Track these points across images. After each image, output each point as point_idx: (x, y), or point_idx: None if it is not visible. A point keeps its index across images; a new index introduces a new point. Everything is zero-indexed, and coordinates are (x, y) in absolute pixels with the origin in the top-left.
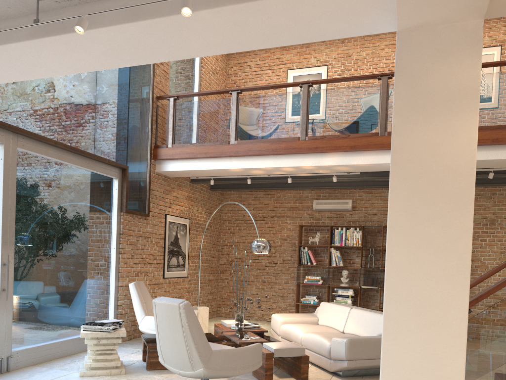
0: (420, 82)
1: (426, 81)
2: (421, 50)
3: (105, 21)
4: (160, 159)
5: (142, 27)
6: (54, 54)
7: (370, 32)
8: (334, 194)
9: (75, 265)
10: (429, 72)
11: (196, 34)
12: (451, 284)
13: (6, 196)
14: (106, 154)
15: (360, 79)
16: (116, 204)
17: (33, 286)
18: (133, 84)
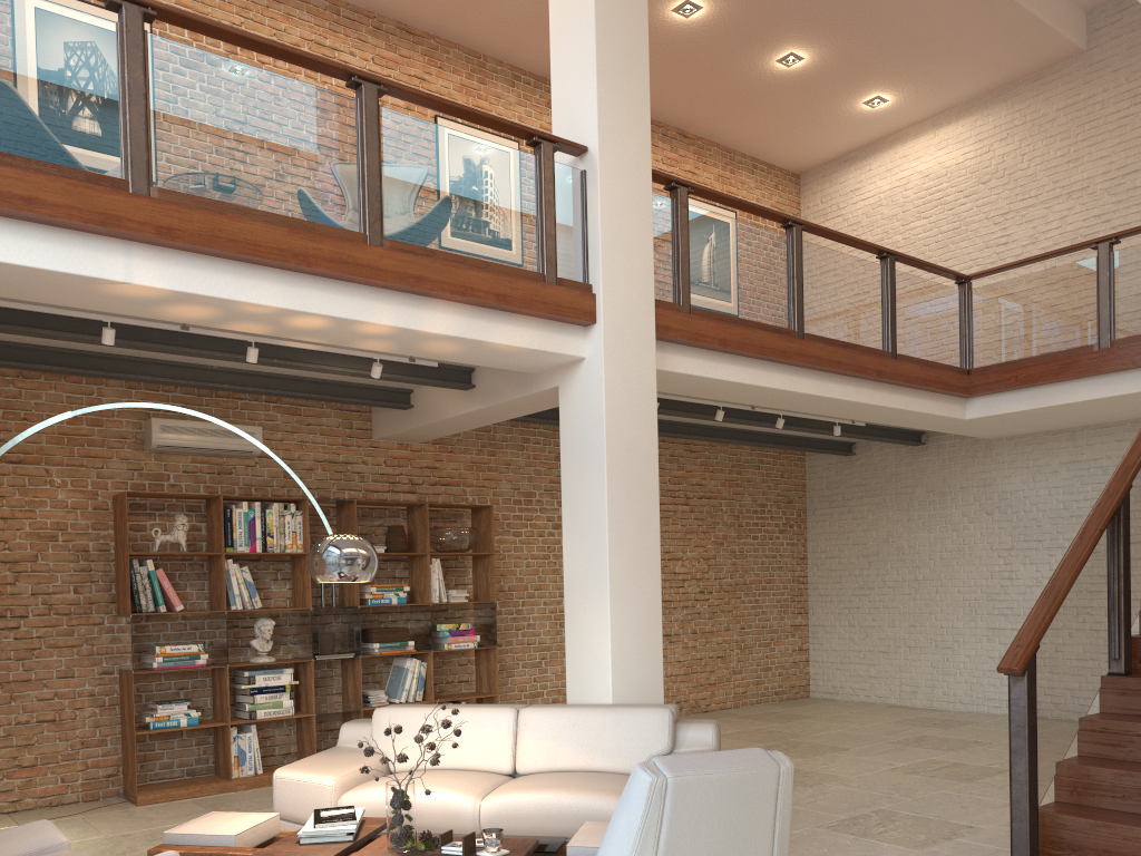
0: None
1: None
2: None
3: None
4: None
5: None
6: None
7: None
8: (200, 406)
9: None
10: None
11: None
12: None
13: None
14: None
15: (491, 127)
16: None
17: None
18: None
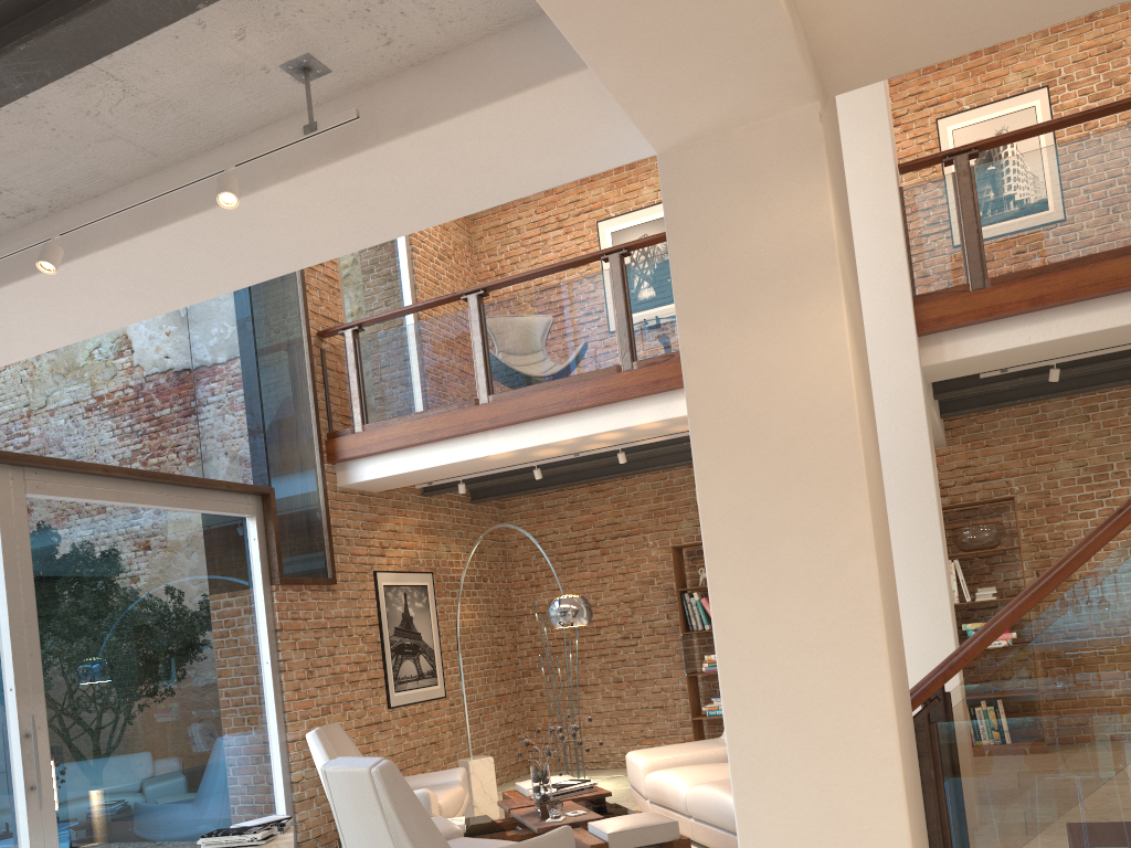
0: (719, 248)
1: (730, 245)
2: (710, 184)
3: (101, 238)
4: (343, 459)
5: (172, 236)
6: (31, 313)
7: (622, 161)
8: None
9: (184, 712)
10: (731, 225)
11: (282, 228)
12: (851, 655)
13: (15, 595)
14: (228, 470)
15: None
16: (260, 570)
17: (97, 770)
18: (261, 318)
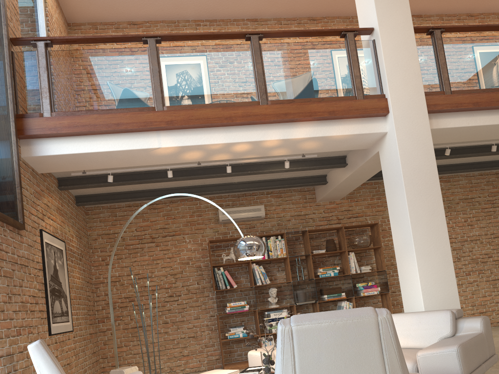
0: None
1: None
2: None
3: None
4: (32, 135)
5: None
6: None
7: None
8: (239, 201)
9: None
10: None
11: None
12: None
13: None
14: None
15: (319, 35)
16: None
17: None
18: None
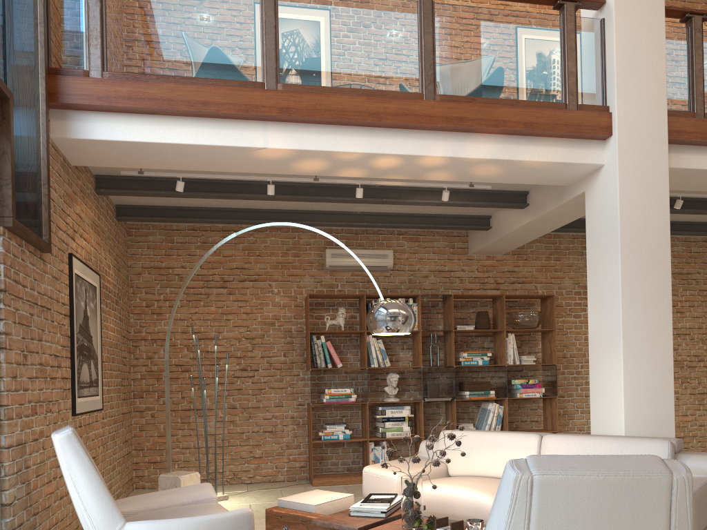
0: None
1: None
2: None
3: None
4: (70, 104)
5: None
6: None
7: None
8: (356, 240)
9: None
10: None
11: None
12: None
13: None
14: None
15: (523, 1)
16: None
17: None
18: None
